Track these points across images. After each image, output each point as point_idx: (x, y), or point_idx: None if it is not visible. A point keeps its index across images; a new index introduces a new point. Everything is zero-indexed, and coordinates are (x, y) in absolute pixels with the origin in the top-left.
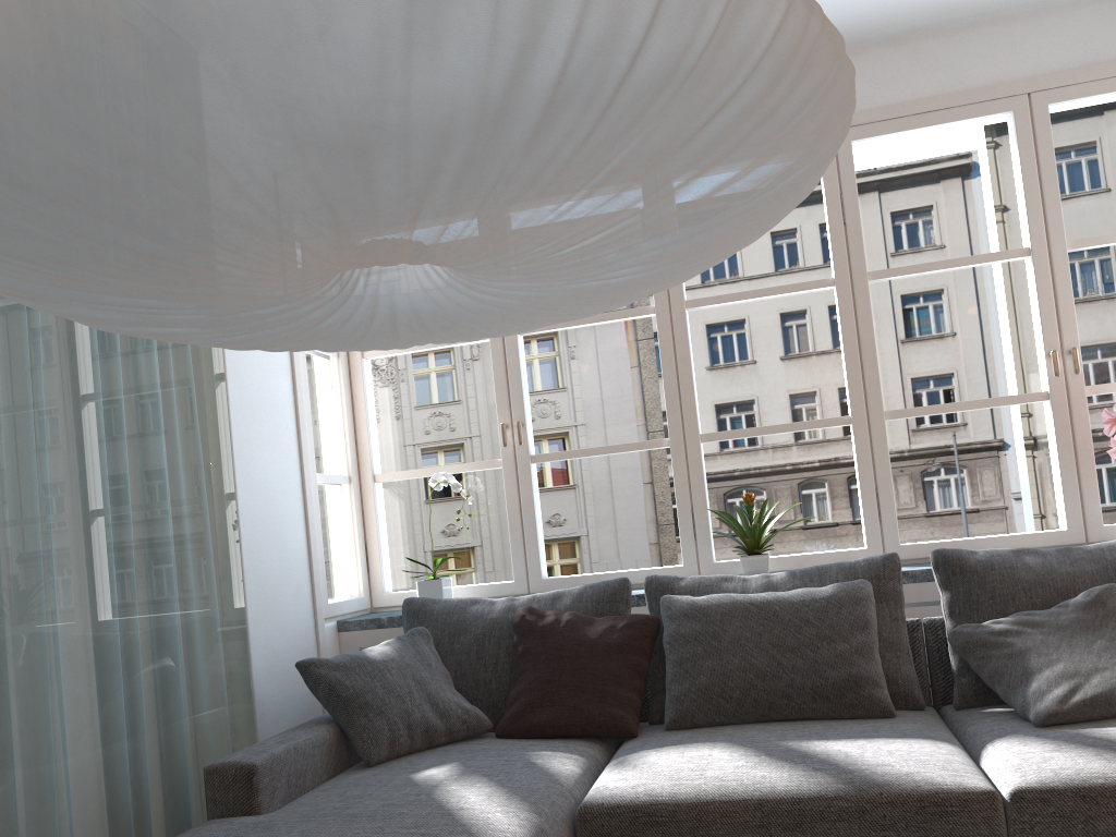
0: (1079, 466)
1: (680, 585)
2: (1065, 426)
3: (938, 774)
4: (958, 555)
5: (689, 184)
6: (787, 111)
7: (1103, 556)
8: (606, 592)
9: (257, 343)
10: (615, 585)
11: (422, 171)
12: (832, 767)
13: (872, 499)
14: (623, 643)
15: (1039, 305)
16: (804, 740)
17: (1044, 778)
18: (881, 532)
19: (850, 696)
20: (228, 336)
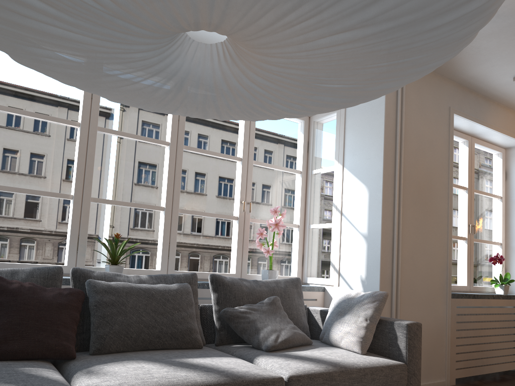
0: (243, 249)
1: (94, 275)
2: (241, 232)
3: (258, 371)
4: (221, 277)
5: (387, 82)
6: (427, 73)
7: (269, 285)
8: (49, 273)
9: (60, 43)
10: (55, 270)
11: (394, 14)
12: (212, 370)
13: (167, 247)
14: (69, 304)
15: (241, 182)
16: (182, 358)
17: (295, 371)
18: (167, 263)
19: (187, 338)
20: (65, 28)
